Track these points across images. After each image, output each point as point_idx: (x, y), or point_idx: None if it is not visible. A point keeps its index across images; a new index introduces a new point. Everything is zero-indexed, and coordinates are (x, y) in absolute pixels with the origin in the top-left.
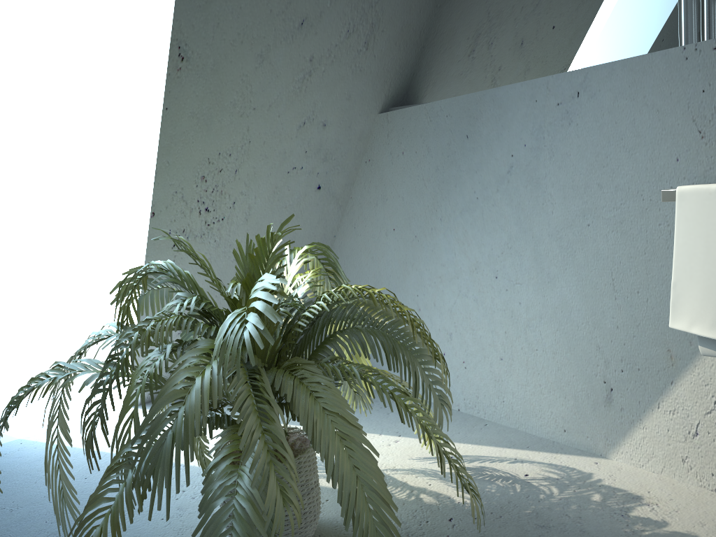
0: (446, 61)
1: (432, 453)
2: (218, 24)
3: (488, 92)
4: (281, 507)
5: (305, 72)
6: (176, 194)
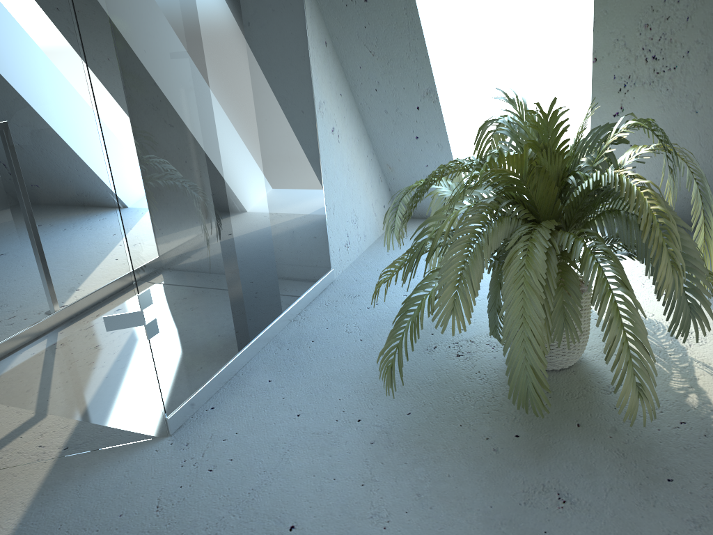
0: None
1: (604, 340)
2: None
3: None
4: (447, 313)
5: None
6: (617, 41)
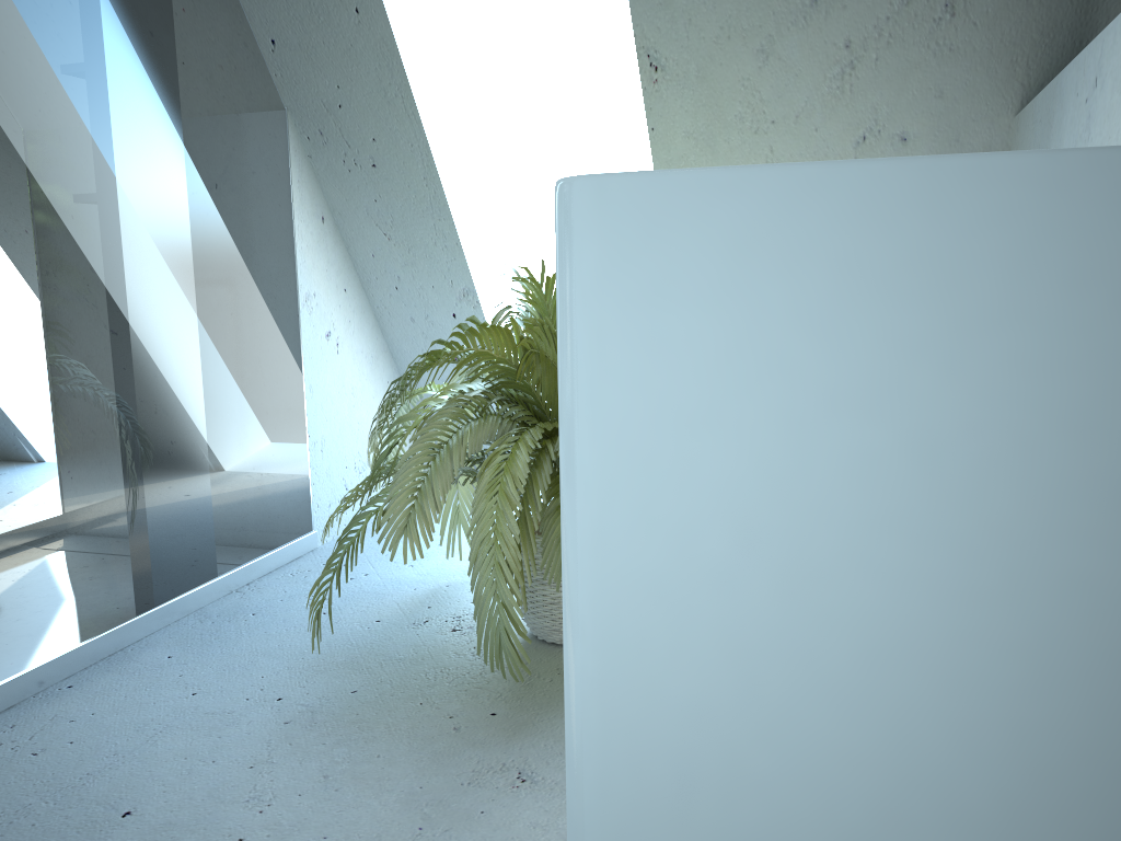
0: (1099, 17)
1: None
2: (690, 21)
3: (1059, 79)
4: (398, 532)
5: (843, 64)
6: None
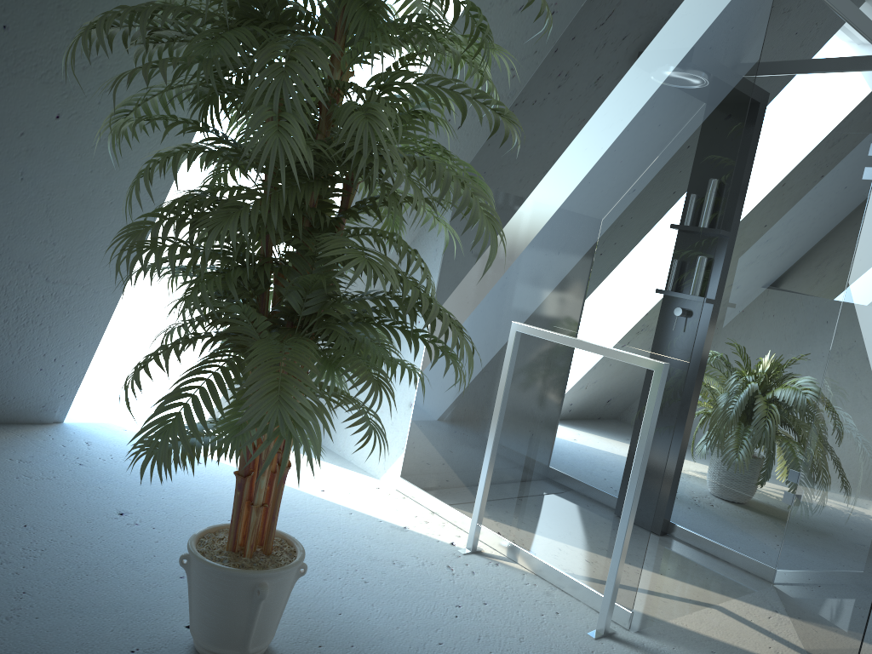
0: None
1: None
2: None
3: None
4: None
5: None
6: None
